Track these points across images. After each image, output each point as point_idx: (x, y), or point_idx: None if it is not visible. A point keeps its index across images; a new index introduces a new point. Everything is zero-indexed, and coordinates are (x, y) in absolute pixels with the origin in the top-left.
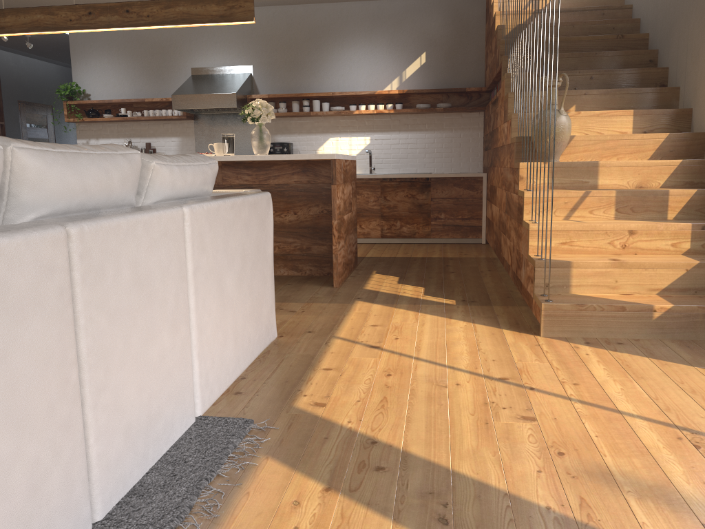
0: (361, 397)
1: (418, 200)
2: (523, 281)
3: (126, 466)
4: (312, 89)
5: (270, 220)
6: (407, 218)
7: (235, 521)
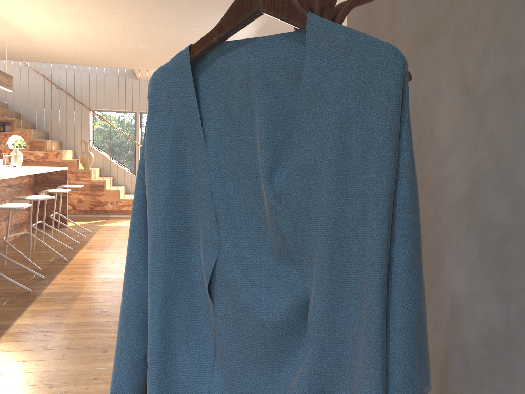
0: None
1: None
2: (111, 208)
3: None
4: None
5: None
6: None
7: None
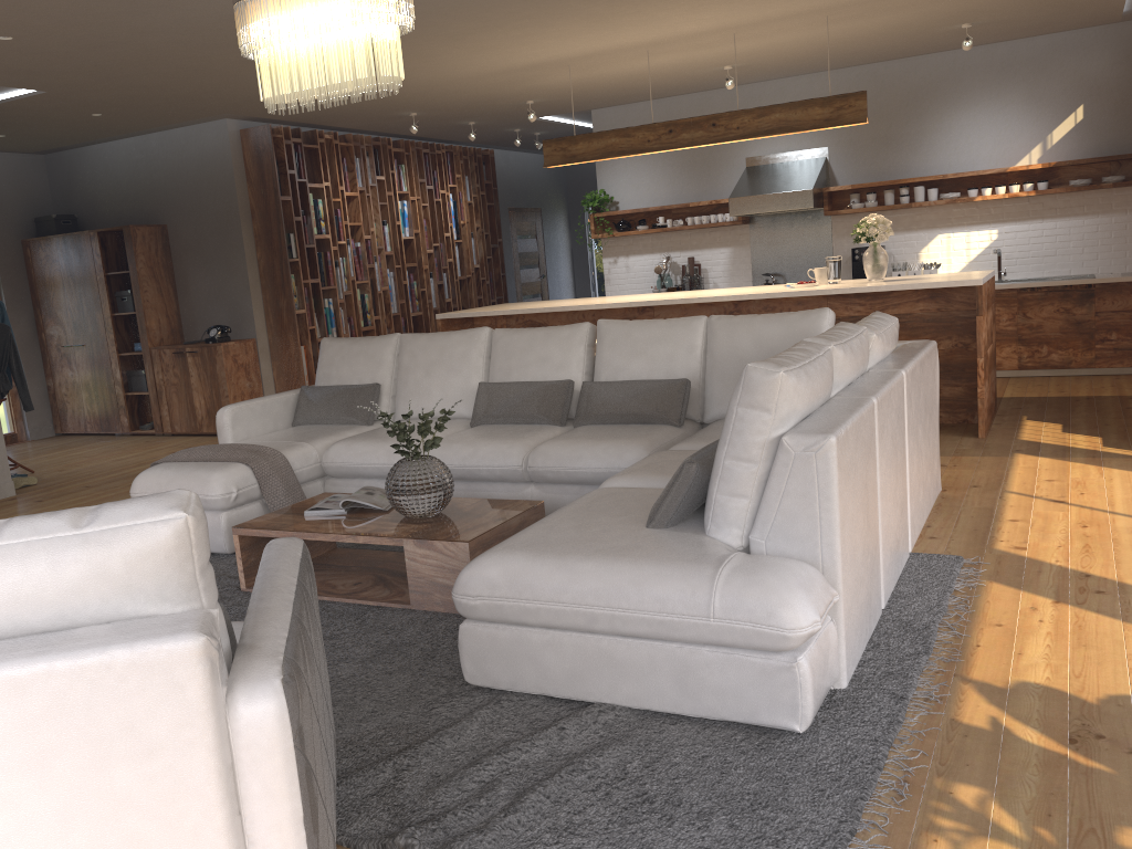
0: (1060, 544)
1: (1074, 316)
2: None
3: (890, 575)
4: (912, 171)
5: (937, 370)
6: (1057, 341)
7: (988, 615)
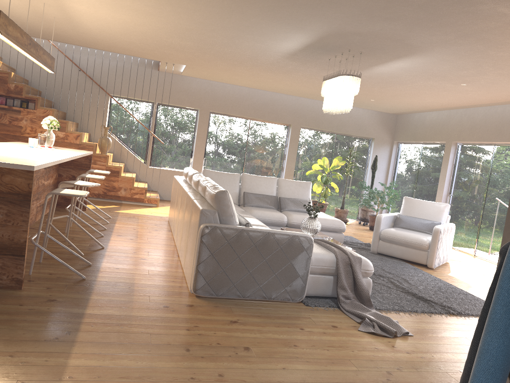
0: None
1: None
2: (123, 195)
3: None
4: None
5: None
6: None
7: None
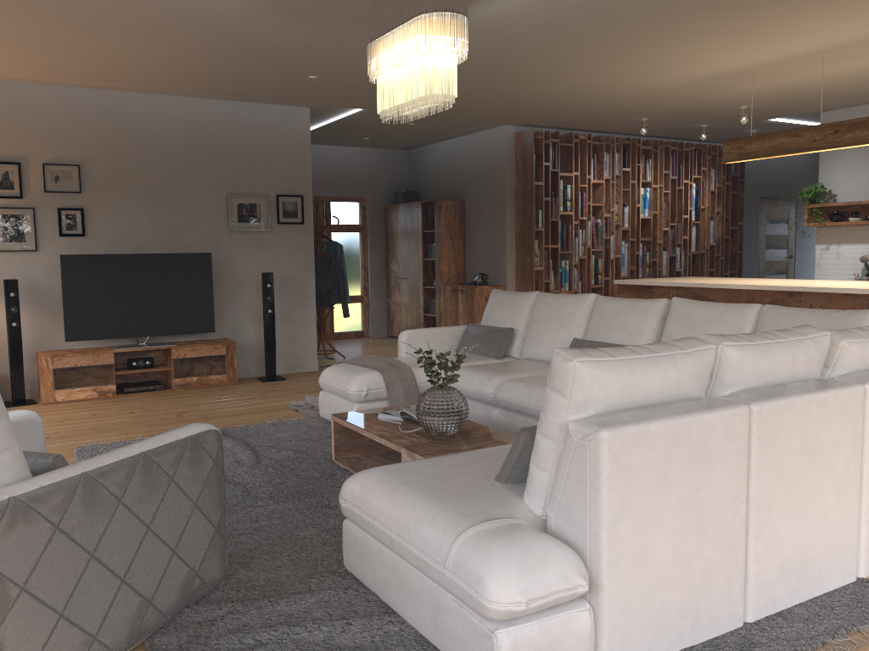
0: None
1: None
2: None
3: (776, 591)
4: None
5: None
6: None
7: None
